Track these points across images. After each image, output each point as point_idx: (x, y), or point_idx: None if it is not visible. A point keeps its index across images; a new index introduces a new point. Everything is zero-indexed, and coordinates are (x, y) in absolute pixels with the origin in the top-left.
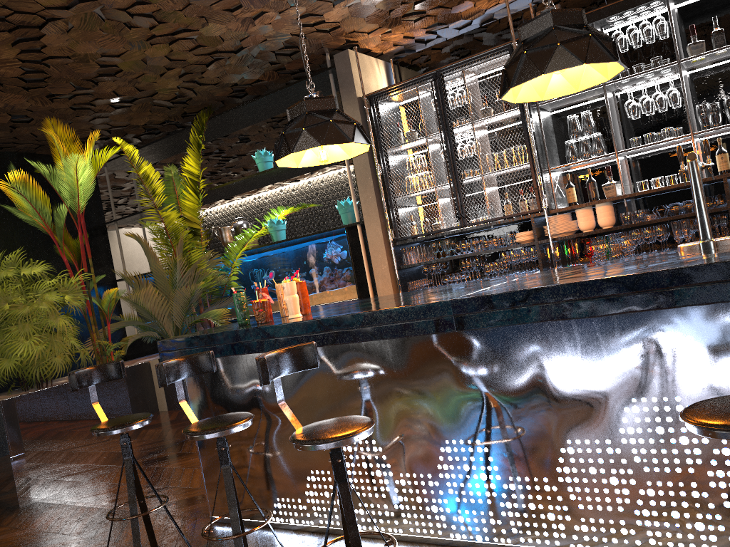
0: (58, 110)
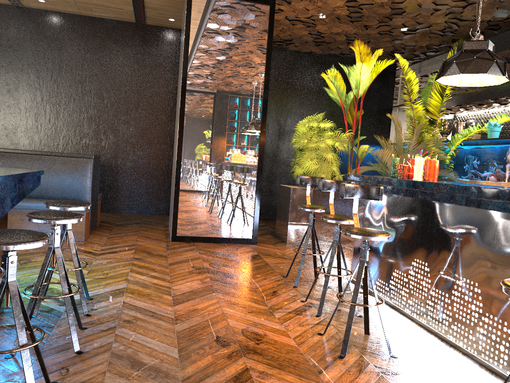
0: (371, 34)
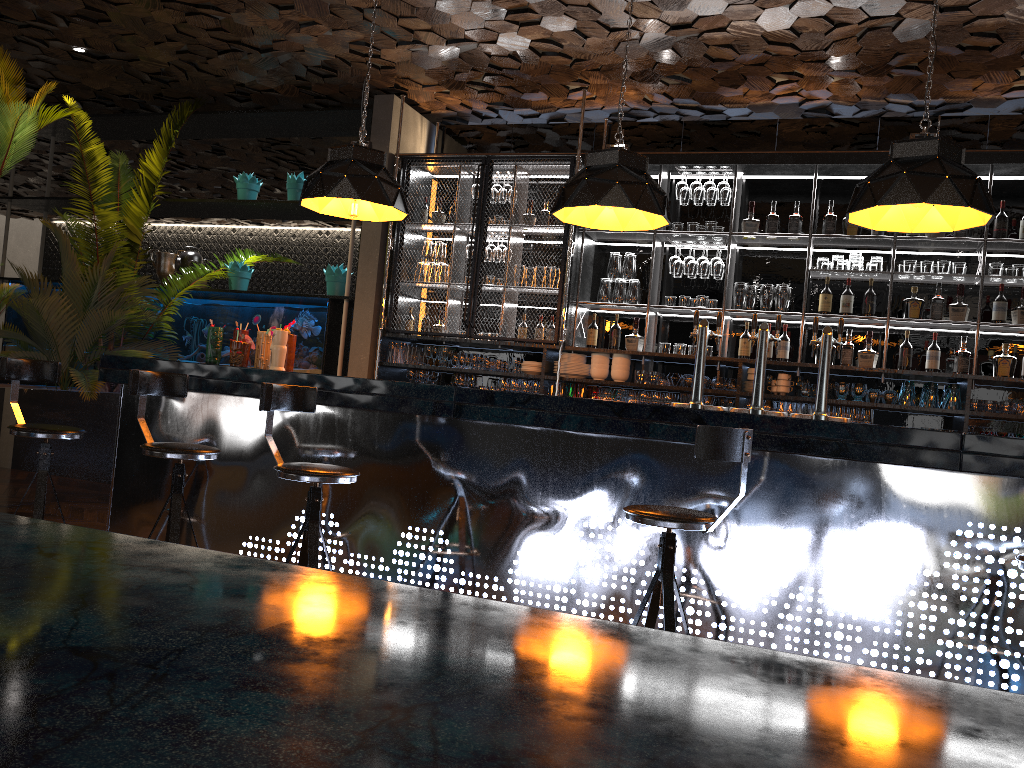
0: None
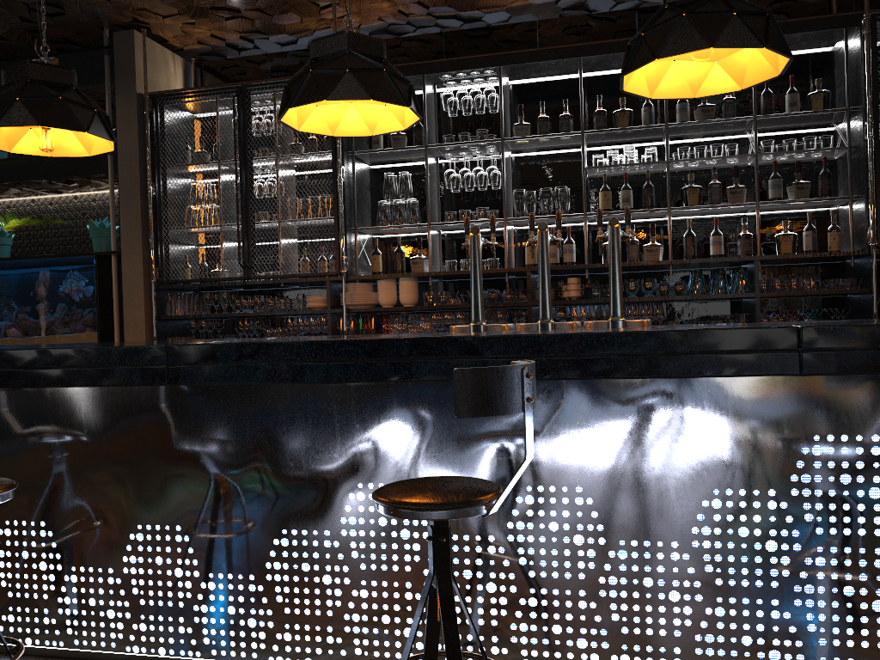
0: None
